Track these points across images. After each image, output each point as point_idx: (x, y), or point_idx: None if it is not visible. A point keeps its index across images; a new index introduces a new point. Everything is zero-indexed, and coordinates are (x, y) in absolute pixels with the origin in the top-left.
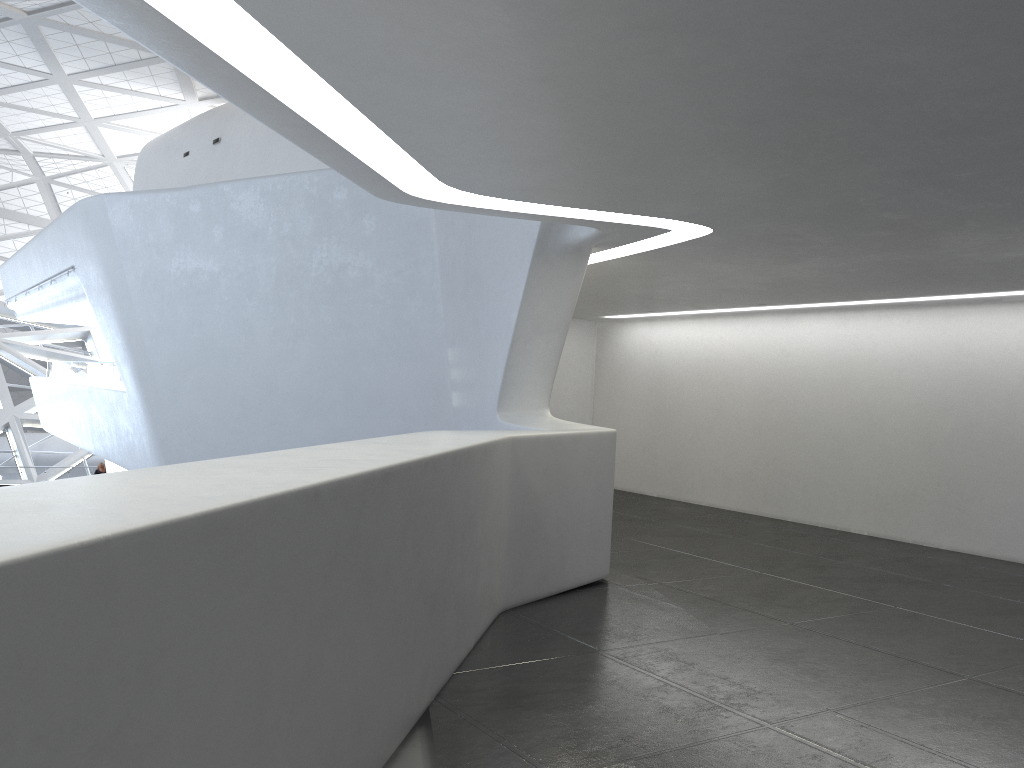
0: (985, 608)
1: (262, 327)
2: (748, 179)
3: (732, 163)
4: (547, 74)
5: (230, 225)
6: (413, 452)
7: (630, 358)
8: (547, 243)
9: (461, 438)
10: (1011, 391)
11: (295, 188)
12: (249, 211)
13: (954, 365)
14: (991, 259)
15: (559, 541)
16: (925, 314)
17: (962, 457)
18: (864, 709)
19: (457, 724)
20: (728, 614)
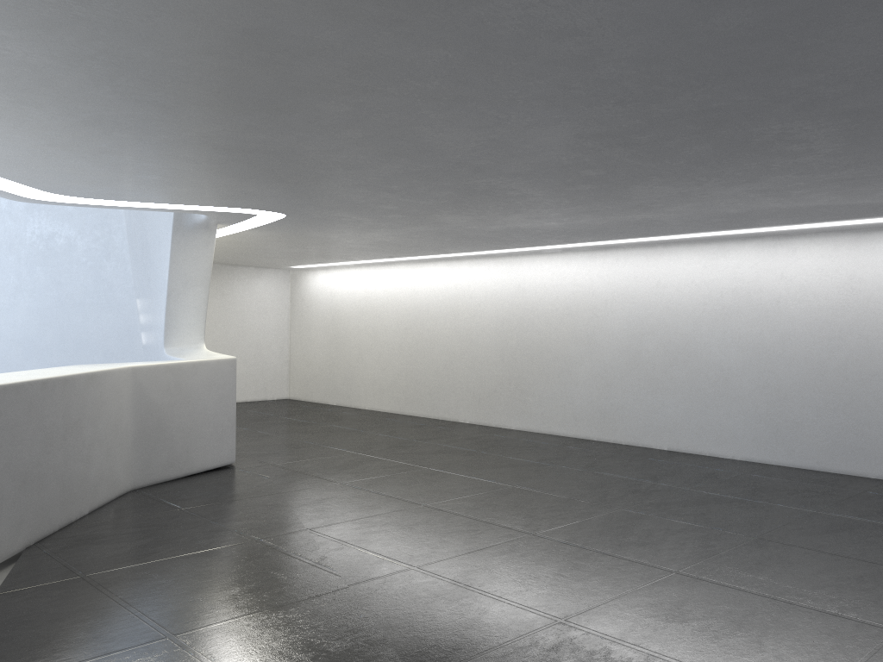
0: (491, 464)
1: None
2: (264, 188)
3: (239, 181)
4: (49, 143)
5: None
6: (1, 381)
7: (314, 298)
8: (182, 222)
9: (77, 369)
10: (548, 316)
11: None
12: None
13: (516, 298)
14: (490, 229)
15: (184, 439)
16: (498, 262)
17: (522, 363)
18: (331, 527)
19: (38, 556)
20: (301, 480)
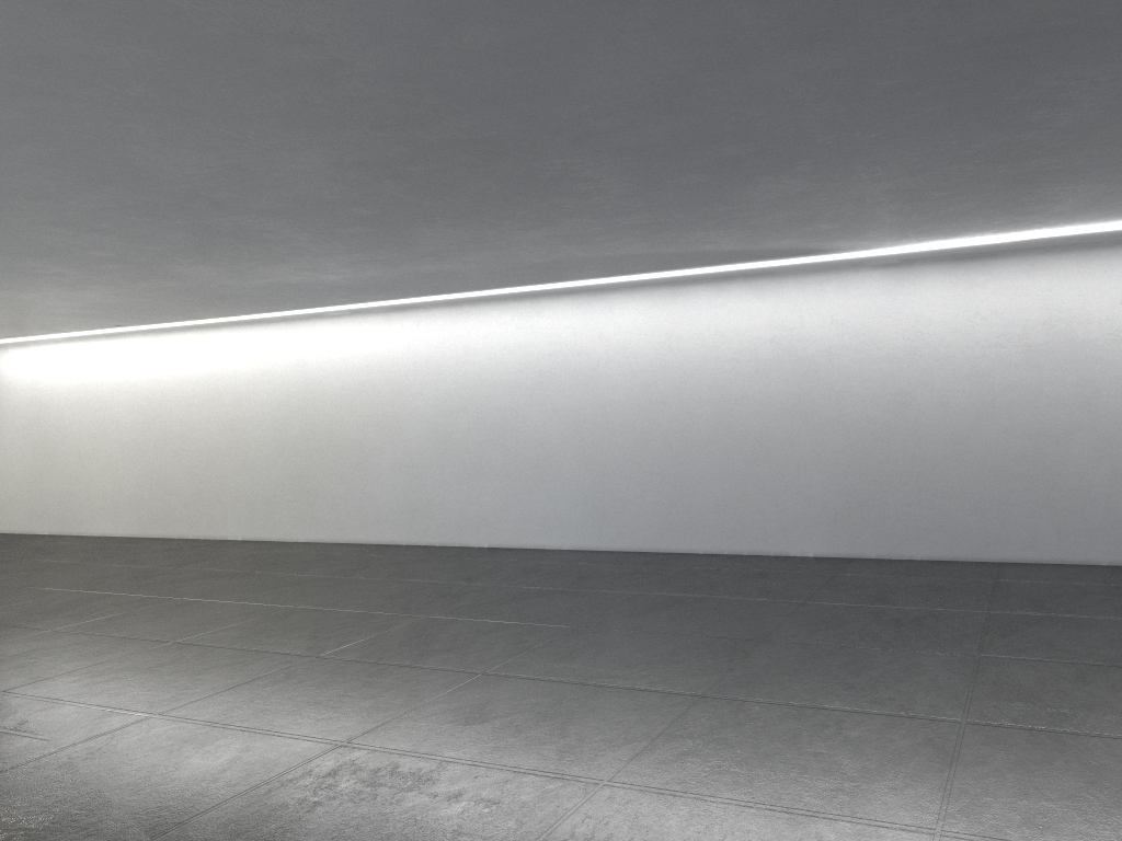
0: (268, 585)
1: None
2: None
3: None
4: None
5: None
6: None
7: (6, 388)
8: None
9: None
10: (337, 395)
11: None
12: None
13: (295, 375)
14: (251, 285)
15: None
16: (270, 329)
17: (308, 457)
18: (37, 684)
19: None
20: None
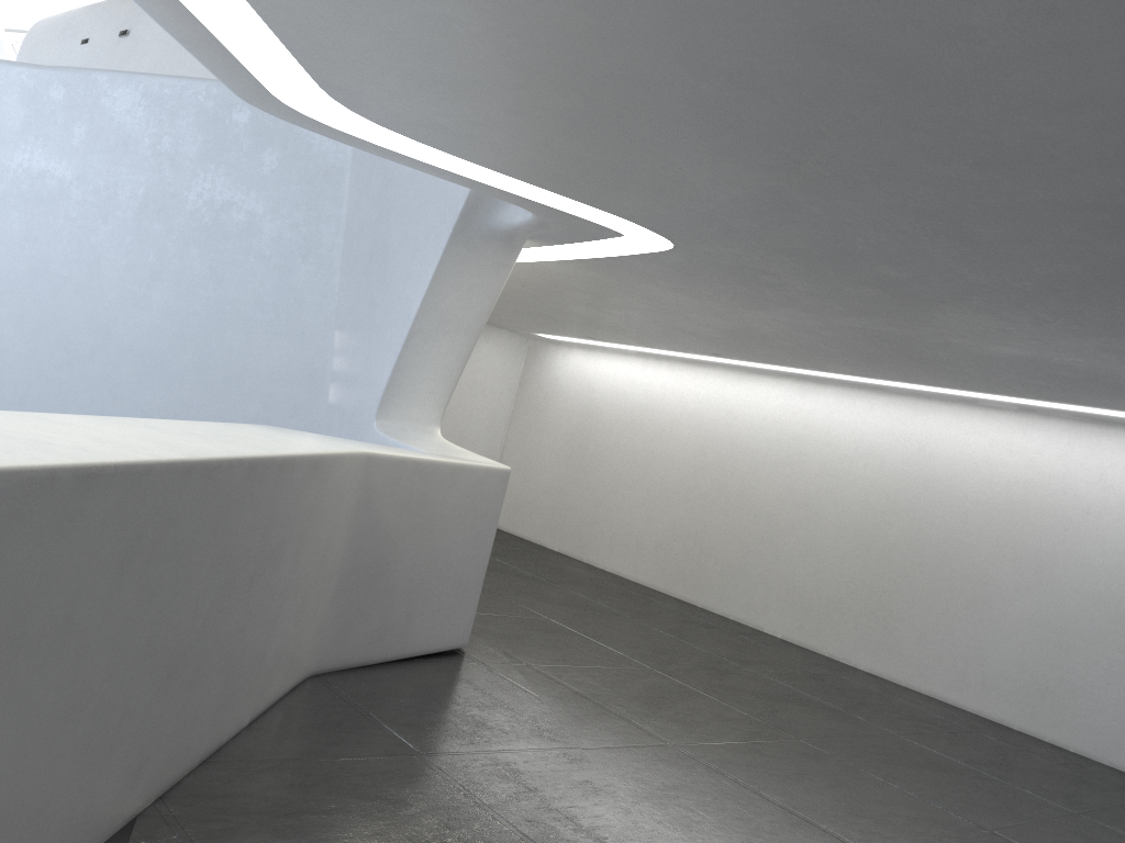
0: (898, 755)
1: (112, 259)
2: (727, 180)
3: (710, 149)
4: None
5: (97, 125)
6: (179, 449)
7: (559, 388)
8: (472, 222)
9: (289, 442)
10: (967, 506)
11: (187, 97)
12: (124, 113)
13: (912, 465)
14: (983, 351)
15: (409, 595)
16: (892, 402)
17: (900, 570)
18: None
19: None
20: (599, 721)
